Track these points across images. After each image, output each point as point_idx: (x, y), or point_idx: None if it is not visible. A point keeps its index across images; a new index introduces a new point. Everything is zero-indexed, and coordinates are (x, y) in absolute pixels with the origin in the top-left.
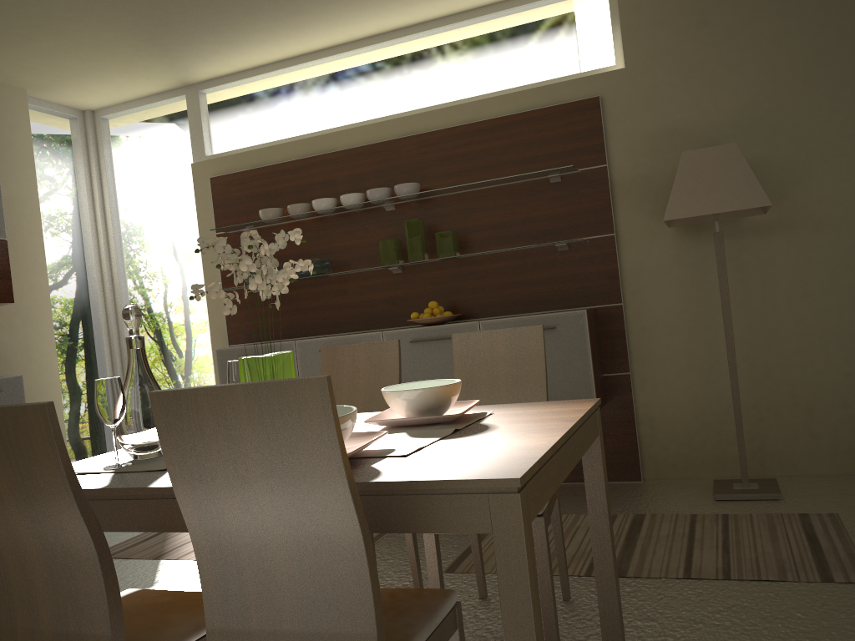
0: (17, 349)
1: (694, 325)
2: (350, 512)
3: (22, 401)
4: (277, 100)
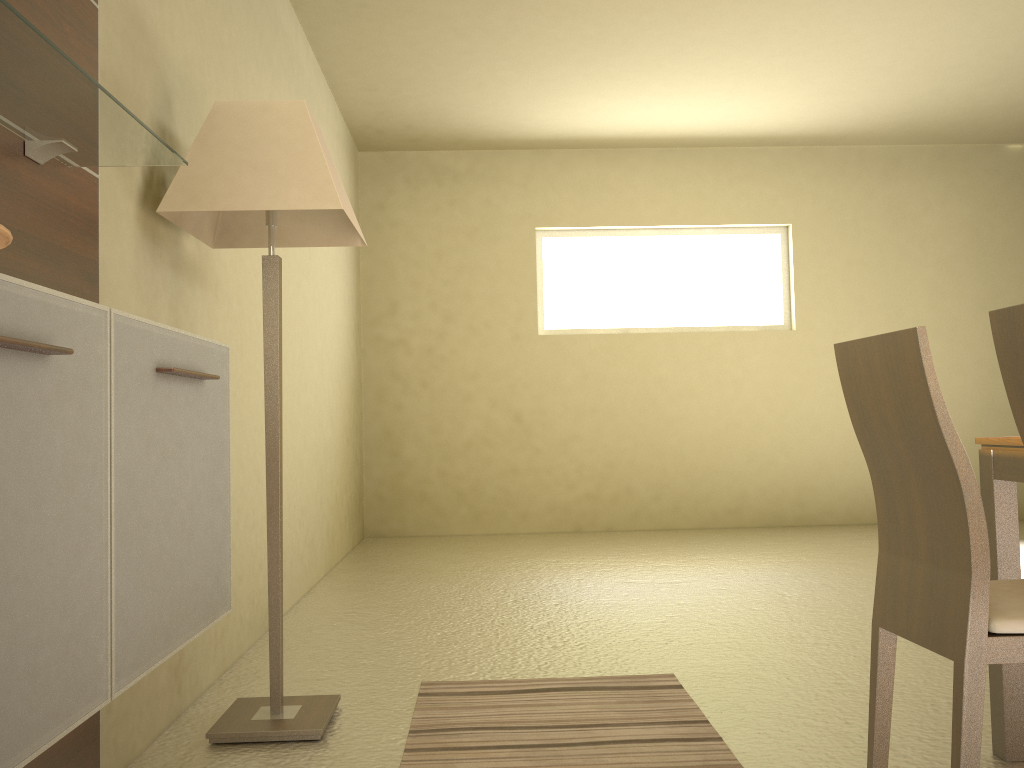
0: None
1: None
2: None
3: None
4: None
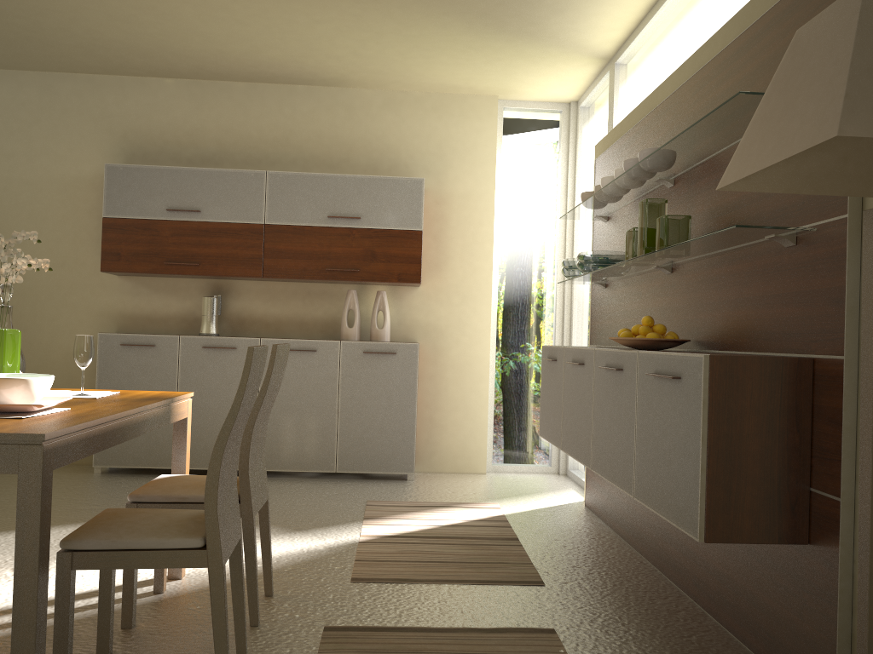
0: (451, 322)
1: None
2: None
3: (414, 364)
4: (649, 58)
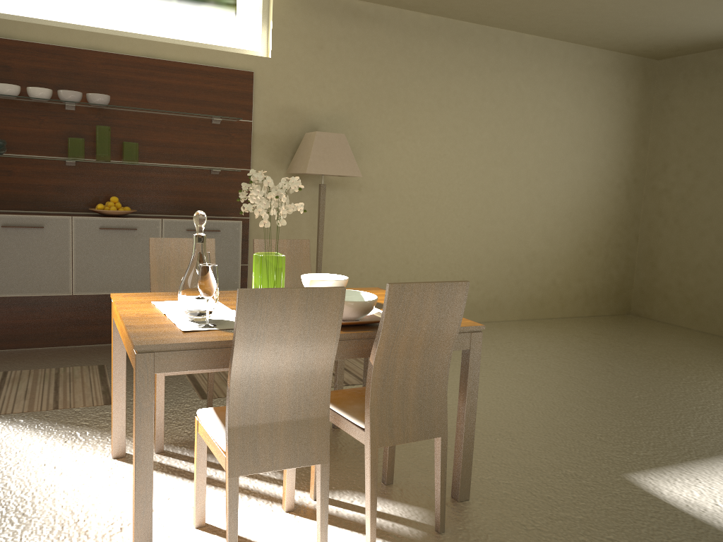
0: None
1: (289, 237)
2: (453, 341)
3: None
4: None
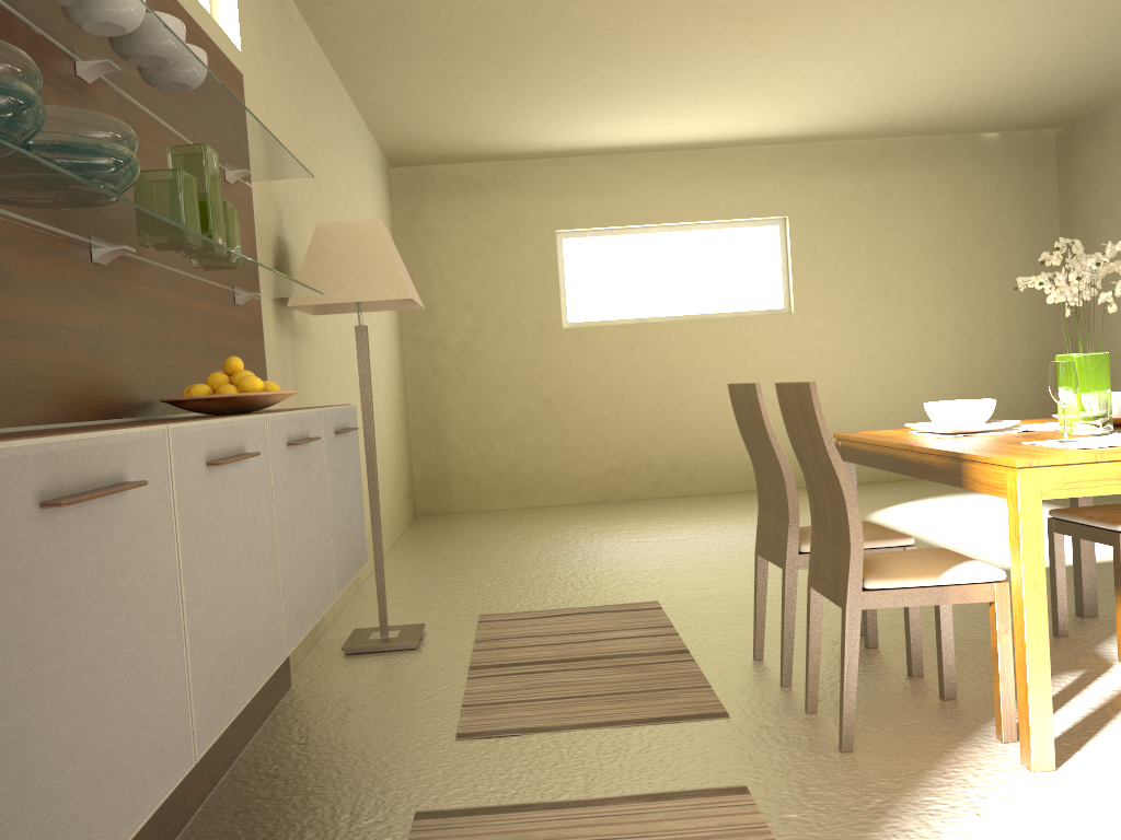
0: None
1: None
2: None
3: None
4: None
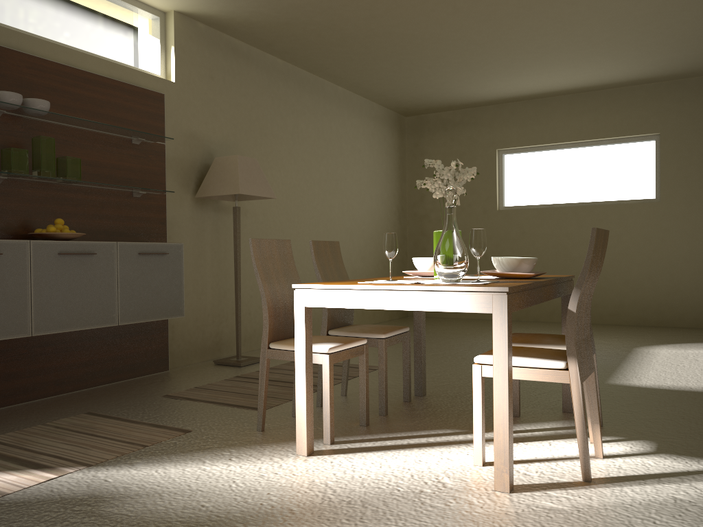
0: None
1: (197, 262)
2: None
3: None
4: None
